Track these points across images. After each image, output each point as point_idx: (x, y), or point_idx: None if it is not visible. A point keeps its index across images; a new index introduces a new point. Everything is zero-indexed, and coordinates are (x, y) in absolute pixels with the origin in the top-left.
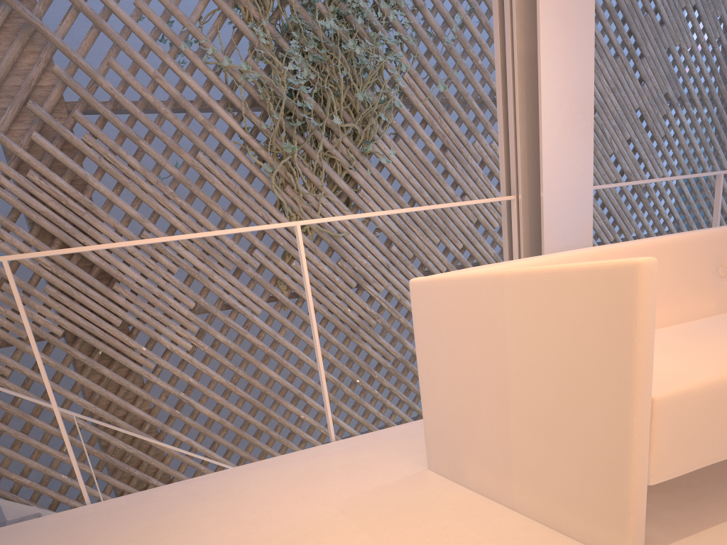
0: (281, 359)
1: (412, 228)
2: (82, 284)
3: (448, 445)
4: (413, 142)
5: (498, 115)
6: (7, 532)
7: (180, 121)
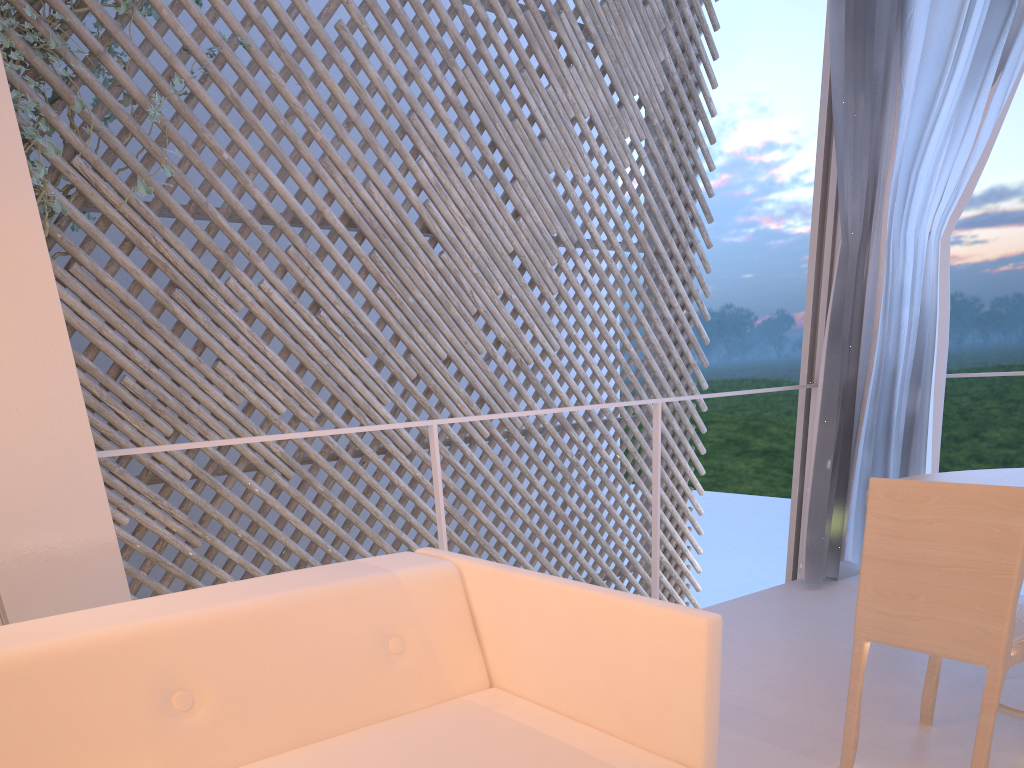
0: None
1: (116, 409)
2: None
3: None
4: (104, 271)
5: None
6: None
7: None
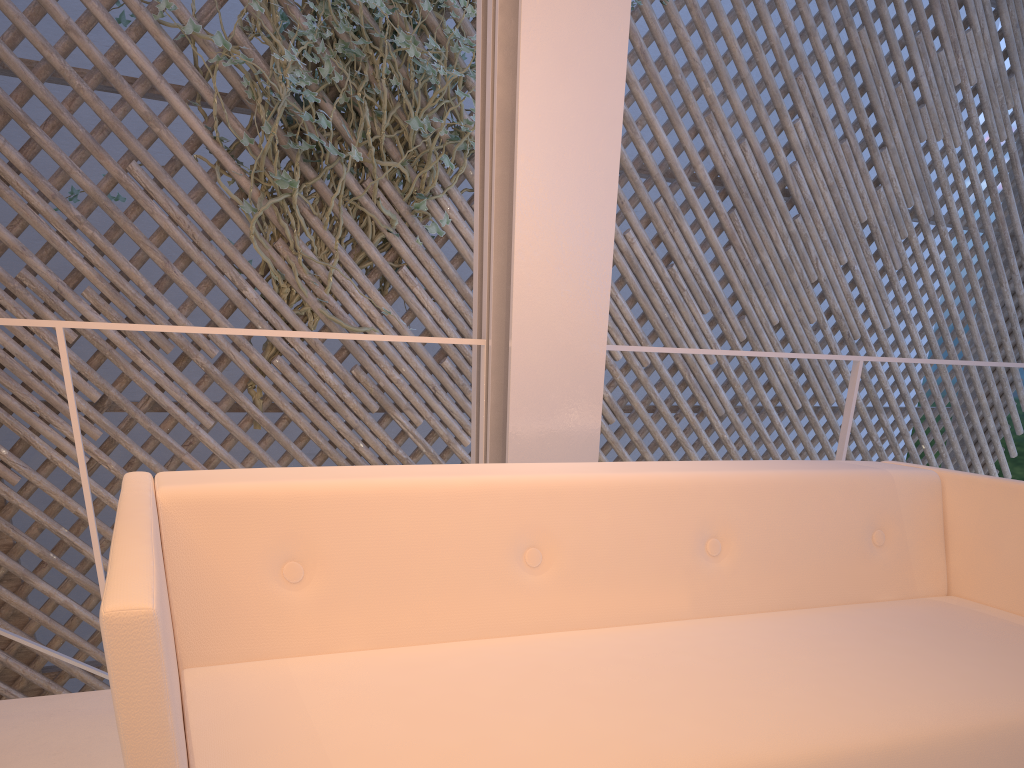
0: None
1: None
2: None
3: None
4: None
5: (475, 203)
6: None
7: (105, 107)
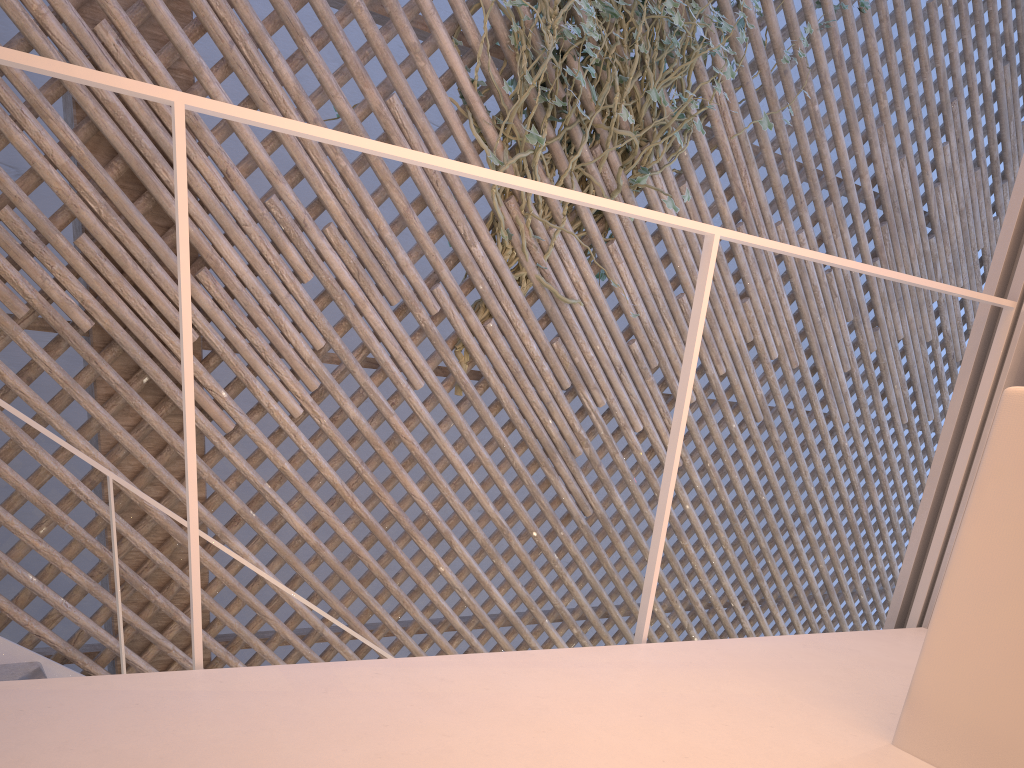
0: (434, 470)
1: (667, 323)
2: (145, 252)
3: (990, 718)
4: (702, 193)
5: (1023, 160)
6: (30, 698)
7: (378, 32)
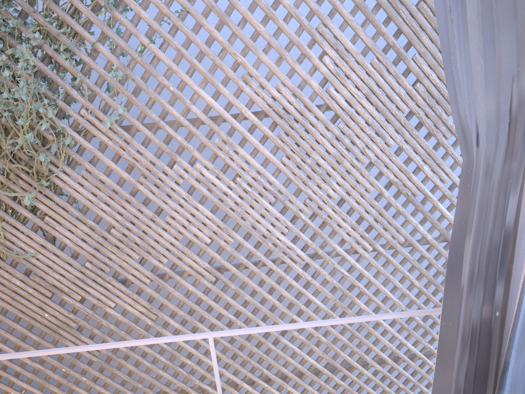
0: None
1: (107, 247)
2: None
3: None
4: (98, 172)
5: None
6: None
7: None
